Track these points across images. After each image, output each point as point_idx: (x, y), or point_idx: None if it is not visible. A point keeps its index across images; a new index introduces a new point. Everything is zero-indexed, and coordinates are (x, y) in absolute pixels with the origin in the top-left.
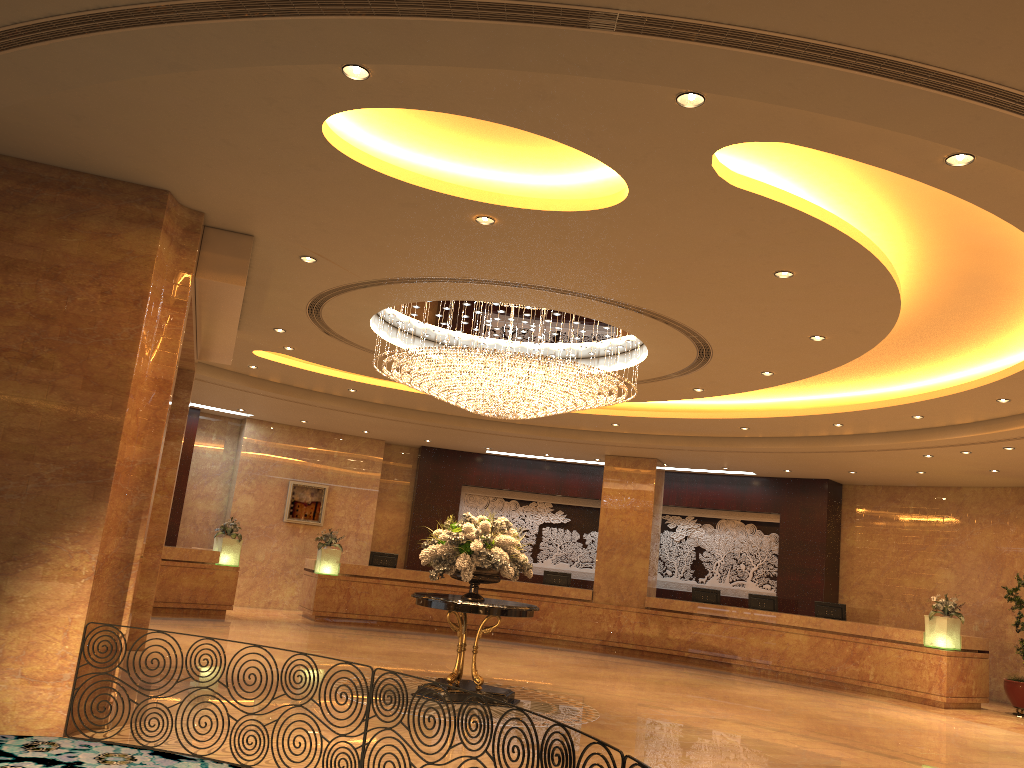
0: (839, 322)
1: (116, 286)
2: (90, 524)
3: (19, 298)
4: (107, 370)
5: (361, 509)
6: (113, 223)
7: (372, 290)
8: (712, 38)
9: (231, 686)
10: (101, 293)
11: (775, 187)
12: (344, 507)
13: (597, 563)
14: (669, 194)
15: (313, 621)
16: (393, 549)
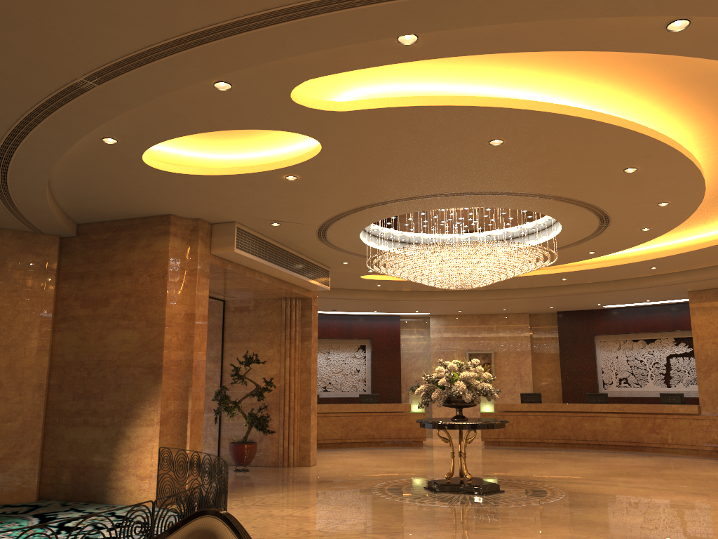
0: (616, 155)
1: (154, 271)
2: (155, 396)
3: (117, 288)
4: (155, 315)
5: (520, 364)
6: (150, 239)
7: (333, 229)
8: (127, 67)
9: (312, 484)
10: (148, 276)
11: (380, 98)
12: (508, 364)
13: (698, 382)
14: (329, 129)
15: (481, 445)
16: (554, 389)
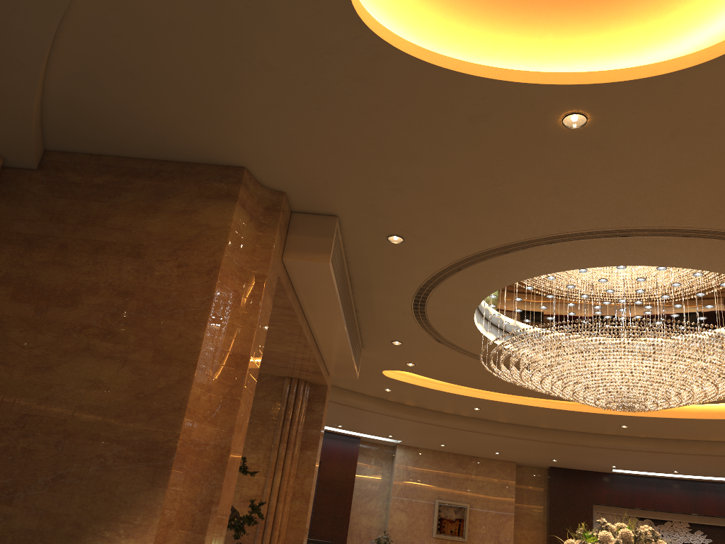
0: None
1: (191, 258)
2: (146, 514)
3: (104, 277)
4: (177, 342)
5: (500, 526)
6: (193, 201)
7: (467, 273)
8: None
9: None
10: (177, 266)
11: None
12: (484, 524)
13: None
14: None
15: None
16: None
